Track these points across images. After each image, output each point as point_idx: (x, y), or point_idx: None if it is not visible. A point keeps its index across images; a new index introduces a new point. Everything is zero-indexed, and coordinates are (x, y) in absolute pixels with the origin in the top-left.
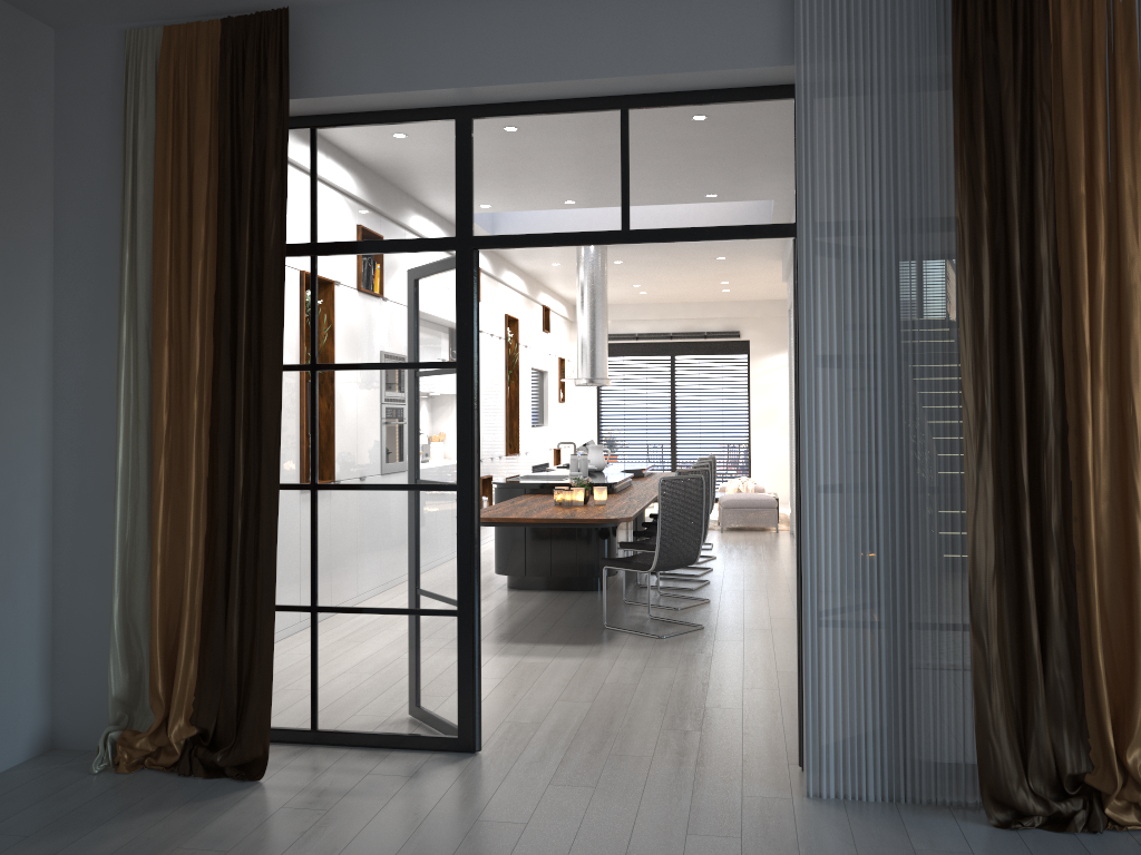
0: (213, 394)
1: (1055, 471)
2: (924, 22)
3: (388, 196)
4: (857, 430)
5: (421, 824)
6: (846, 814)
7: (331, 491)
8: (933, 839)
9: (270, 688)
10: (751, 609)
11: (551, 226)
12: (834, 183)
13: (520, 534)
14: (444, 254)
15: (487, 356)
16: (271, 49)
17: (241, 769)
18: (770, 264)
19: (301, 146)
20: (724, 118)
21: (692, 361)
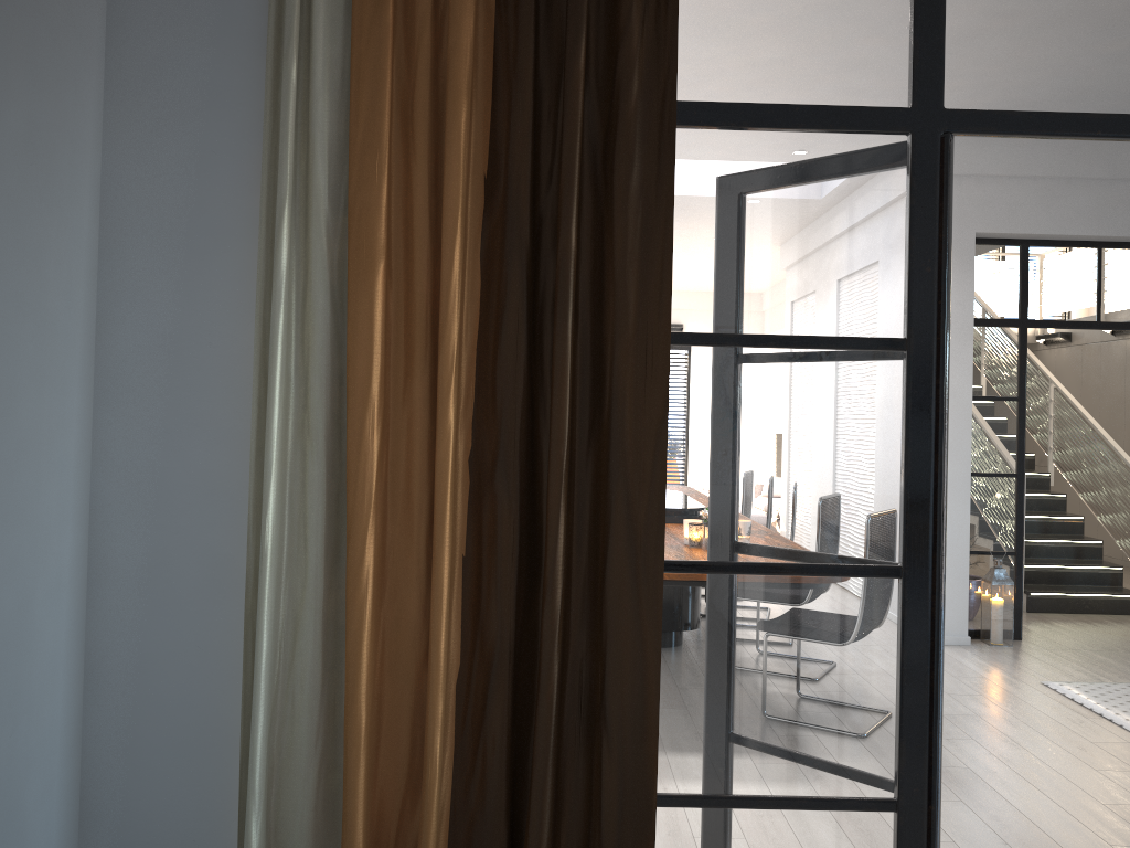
0: (480, 383)
1: None
2: None
3: (781, 23)
4: None
5: None
6: None
7: None
8: None
9: None
10: None
11: (1087, 101)
12: None
13: None
14: (885, 138)
15: None
16: None
17: None
18: None
19: None
20: None
21: None
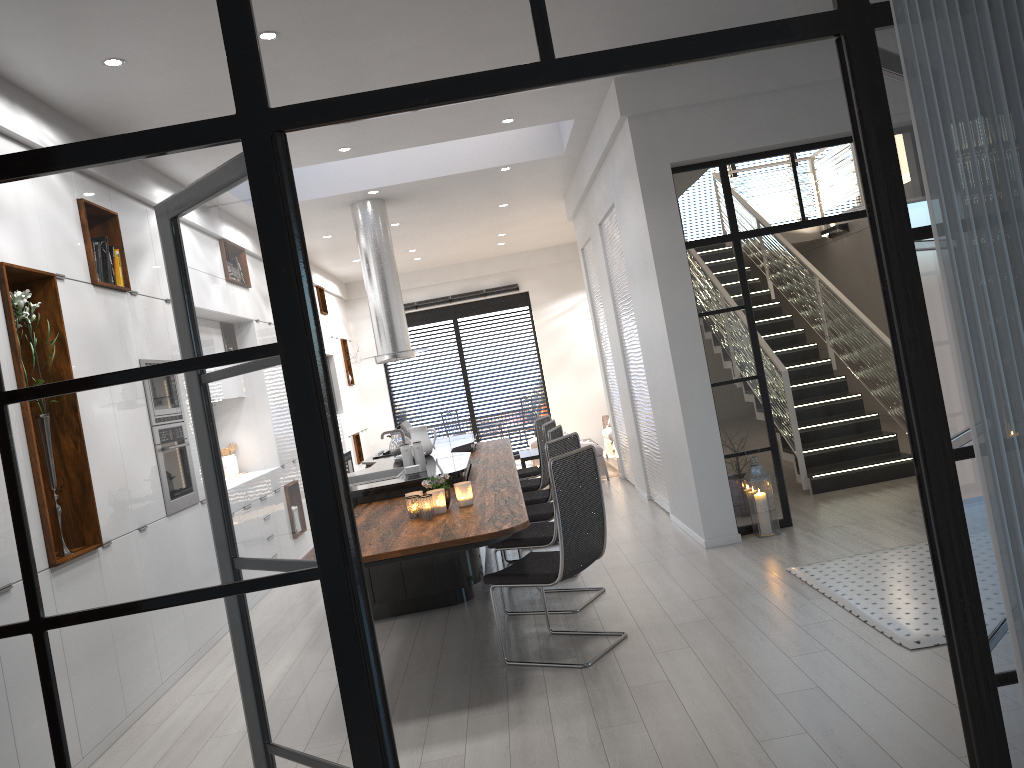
0: None
1: None
2: None
3: (92, 57)
4: None
5: None
6: None
7: (74, 627)
8: None
9: None
10: (660, 591)
11: (412, 72)
12: None
13: None
14: (219, 149)
15: None
16: None
17: None
18: (551, 206)
19: None
20: None
21: (475, 321)
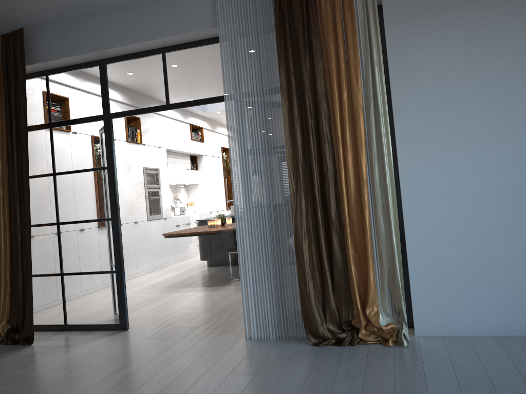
0: (9, 188)
1: (331, 189)
2: (268, 2)
3: (76, 100)
4: (254, 179)
5: (79, 356)
6: (255, 344)
7: (64, 225)
8: (281, 351)
9: (32, 306)
10: None
11: (139, 106)
12: (237, 75)
13: (208, 242)
14: (99, 122)
15: (211, 166)
16: (18, 45)
17: (27, 341)
18: None
19: (43, 83)
20: (202, 52)
21: None
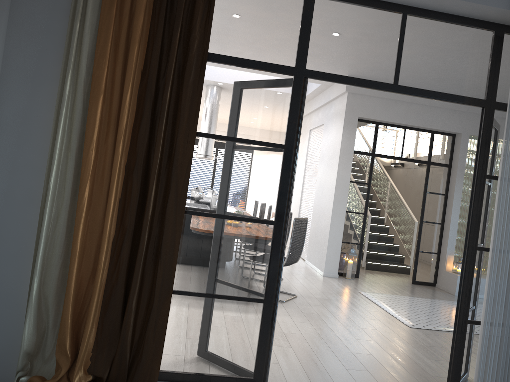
0: (132, 140)
1: None
2: None
3: (254, 32)
4: None
5: None
6: None
7: (189, 215)
8: None
9: (160, 352)
10: (307, 285)
11: (353, 73)
12: None
13: None
14: (285, 76)
15: None
16: None
17: None
18: None
19: None
20: (457, 33)
21: None
